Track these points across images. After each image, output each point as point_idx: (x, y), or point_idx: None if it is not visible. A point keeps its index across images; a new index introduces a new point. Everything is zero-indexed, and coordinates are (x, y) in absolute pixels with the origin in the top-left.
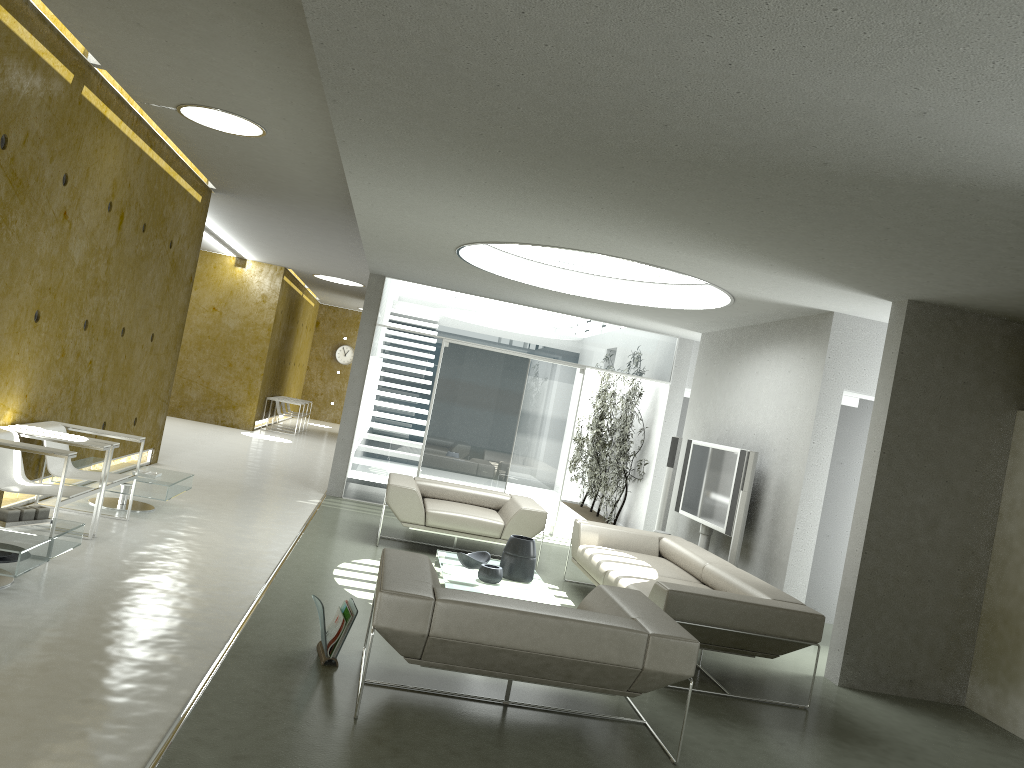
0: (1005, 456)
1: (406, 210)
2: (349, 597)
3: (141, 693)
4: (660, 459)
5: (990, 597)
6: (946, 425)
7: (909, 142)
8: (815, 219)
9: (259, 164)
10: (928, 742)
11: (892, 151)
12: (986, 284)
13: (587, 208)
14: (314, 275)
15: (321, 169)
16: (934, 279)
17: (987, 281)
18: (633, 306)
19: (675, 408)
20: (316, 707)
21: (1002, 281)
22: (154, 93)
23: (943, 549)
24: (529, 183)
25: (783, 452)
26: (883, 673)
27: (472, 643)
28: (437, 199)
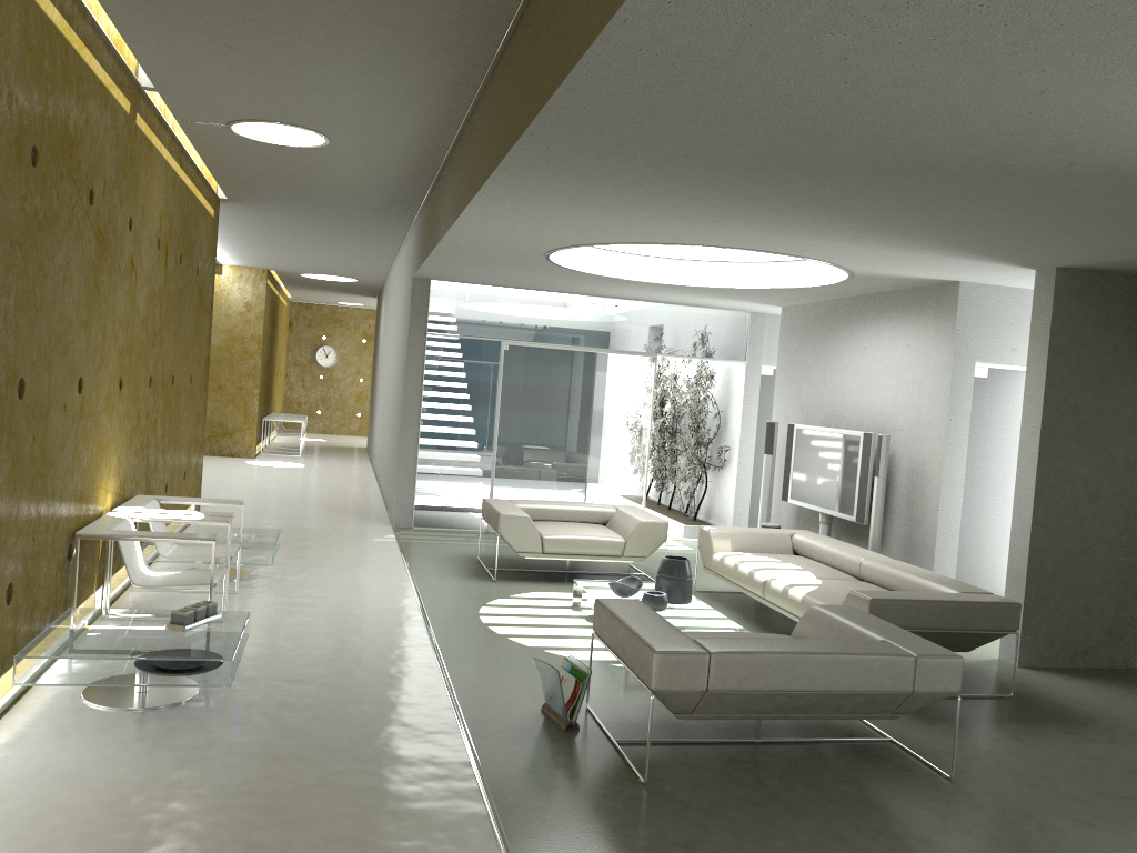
0: None
1: (521, 222)
2: (521, 647)
3: (433, 794)
4: (743, 444)
5: None
6: (1101, 392)
7: None
8: (1014, 208)
9: (299, 172)
10: (1134, 713)
11: None
12: None
13: (752, 211)
14: (300, 274)
15: (376, 173)
16: (1102, 249)
17: None
18: (721, 289)
19: (753, 388)
20: (599, 778)
21: None
22: (207, 111)
23: (1106, 517)
24: (702, 193)
25: (912, 431)
26: (1059, 648)
27: (750, 691)
28: (571, 211)
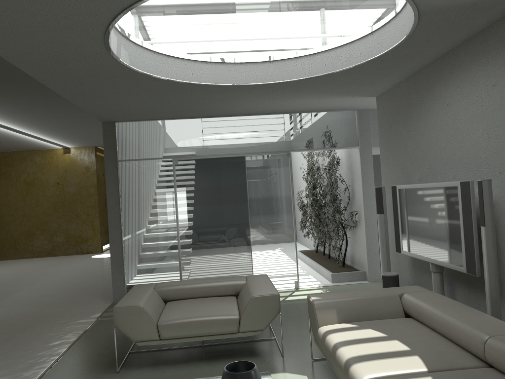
0: None
1: None
2: None
3: None
4: (367, 207)
5: None
6: None
7: None
8: None
9: None
10: None
11: None
12: None
13: None
14: None
15: None
16: None
17: None
18: (312, 81)
19: (368, 165)
20: None
21: None
22: None
23: None
24: None
25: None
26: None
27: None
28: None
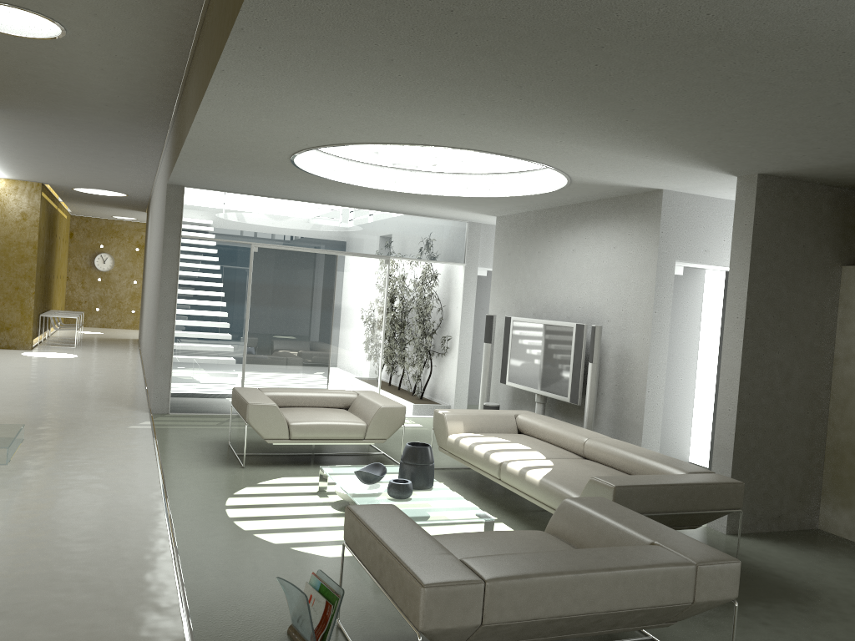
0: (835, 307)
1: (264, 114)
2: (267, 546)
3: None
4: (463, 334)
5: (834, 432)
6: (792, 286)
7: None
8: (767, 98)
9: (44, 72)
10: (844, 581)
11: None
12: None
13: (502, 100)
14: (73, 189)
15: (122, 75)
16: (813, 153)
17: None
18: (448, 197)
19: (471, 286)
20: None
21: None
22: None
23: (796, 397)
24: (457, 73)
25: (620, 322)
26: (759, 515)
27: (529, 621)
28: (316, 99)
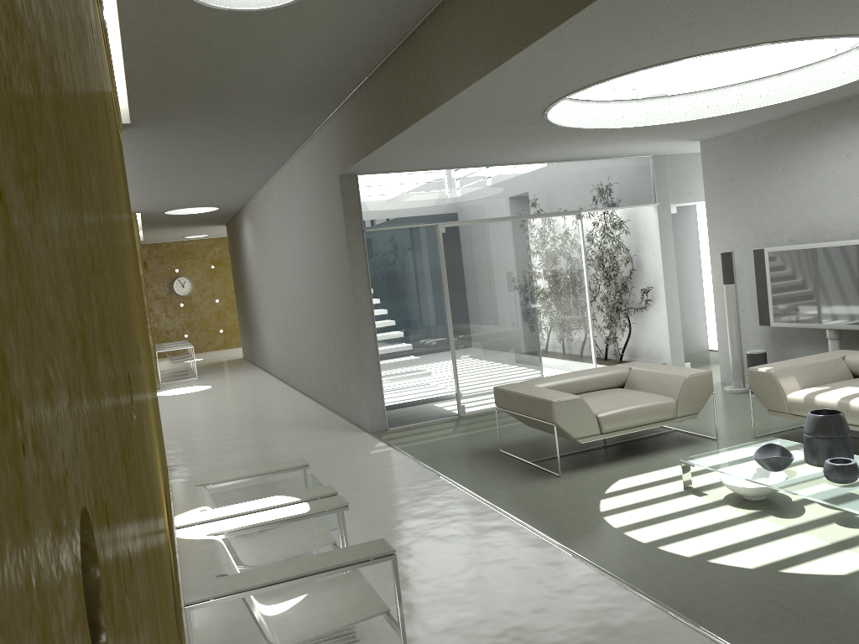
0: None
1: (618, 32)
2: (748, 573)
3: None
4: (667, 282)
5: None
6: None
7: None
8: None
9: (239, 61)
10: None
11: None
12: None
13: None
14: (164, 212)
15: (335, 44)
16: None
17: None
18: (679, 124)
19: (667, 227)
20: None
21: None
22: None
23: None
24: None
25: None
26: None
27: None
28: None
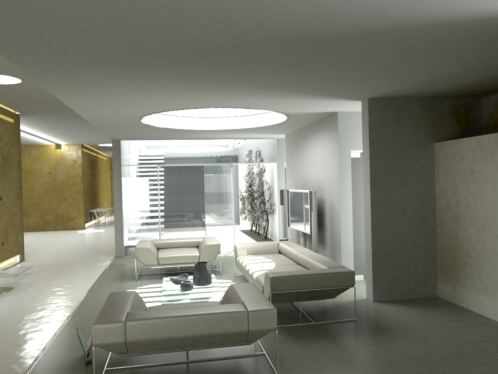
0: (433, 167)
1: (100, 106)
2: None
3: None
4: (280, 201)
5: (439, 240)
6: (400, 158)
7: (315, 15)
8: (297, 67)
9: (32, 97)
10: (417, 323)
11: (310, 22)
12: (400, 82)
13: (184, 86)
14: (98, 145)
15: None
16: (374, 85)
17: (399, 81)
18: (244, 129)
19: (282, 174)
20: None
21: (406, 79)
22: None
23: (411, 221)
24: (145, 80)
25: (329, 187)
26: (394, 290)
27: (151, 340)
28: (109, 98)
